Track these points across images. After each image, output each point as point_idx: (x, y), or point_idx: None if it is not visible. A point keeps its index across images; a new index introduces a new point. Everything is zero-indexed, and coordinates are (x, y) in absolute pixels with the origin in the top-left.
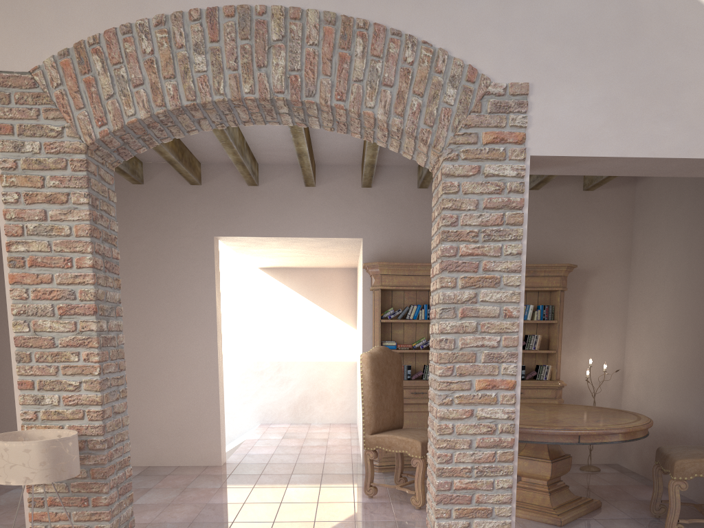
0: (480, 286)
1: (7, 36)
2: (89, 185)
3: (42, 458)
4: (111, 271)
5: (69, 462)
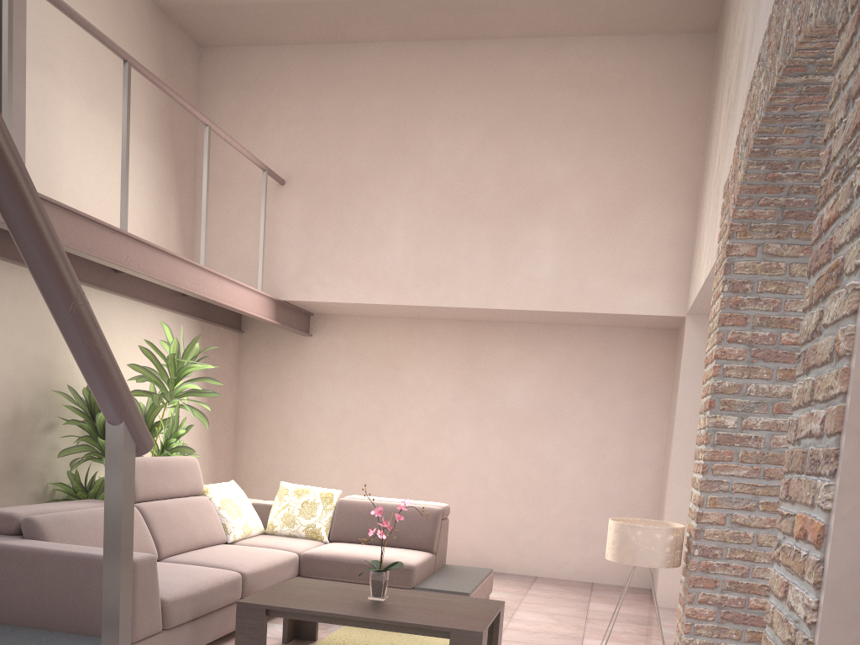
0: (826, 292)
1: (732, 147)
2: (728, 270)
3: (613, 538)
4: (770, 360)
5: (634, 549)
